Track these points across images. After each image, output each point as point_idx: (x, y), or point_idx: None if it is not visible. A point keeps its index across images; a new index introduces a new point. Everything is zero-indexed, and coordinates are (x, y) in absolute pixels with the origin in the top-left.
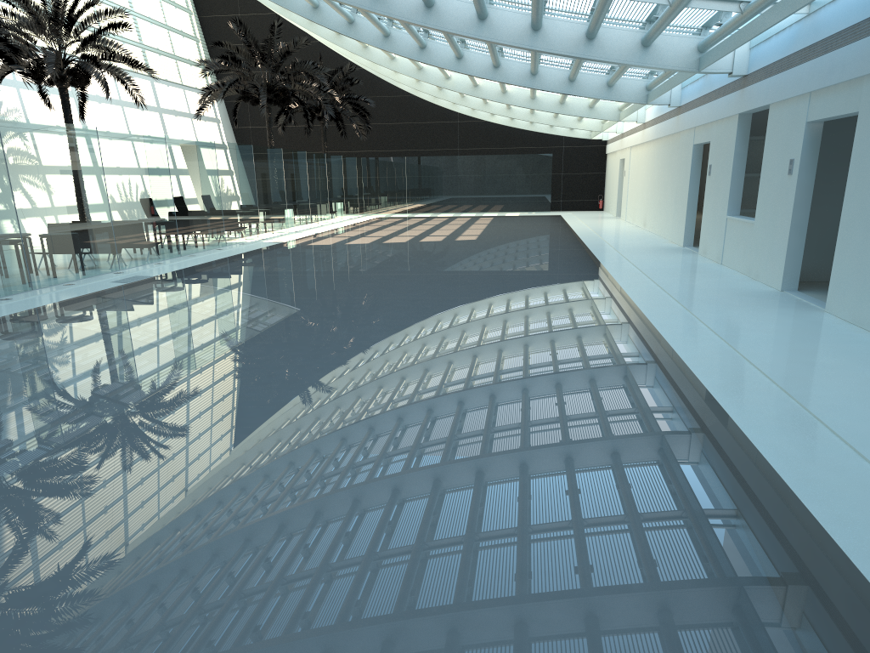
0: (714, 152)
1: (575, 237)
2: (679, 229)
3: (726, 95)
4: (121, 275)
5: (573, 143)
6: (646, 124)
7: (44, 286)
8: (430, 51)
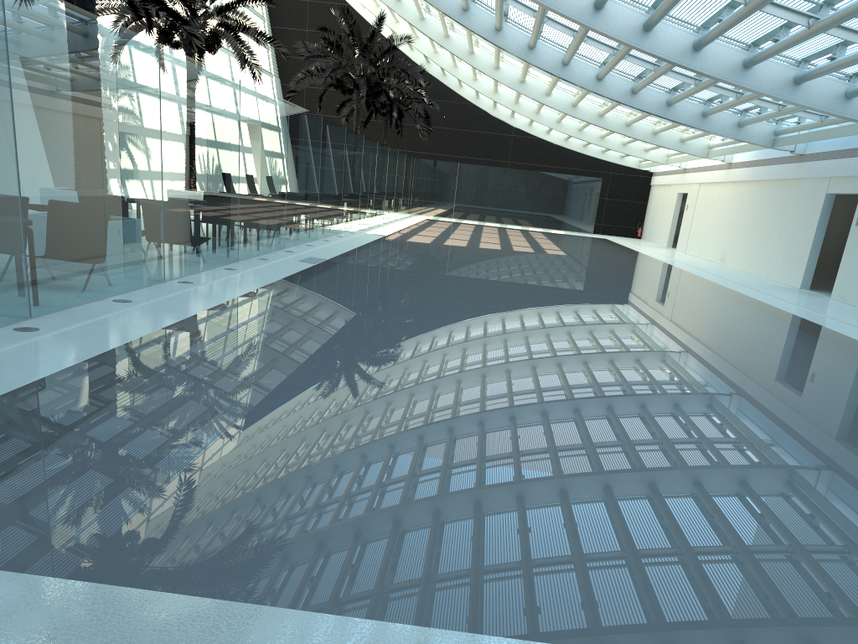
0: None
1: (670, 265)
2: (793, 272)
3: None
4: (295, 255)
5: (620, 170)
6: (735, 165)
7: (244, 258)
8: (572, 69)
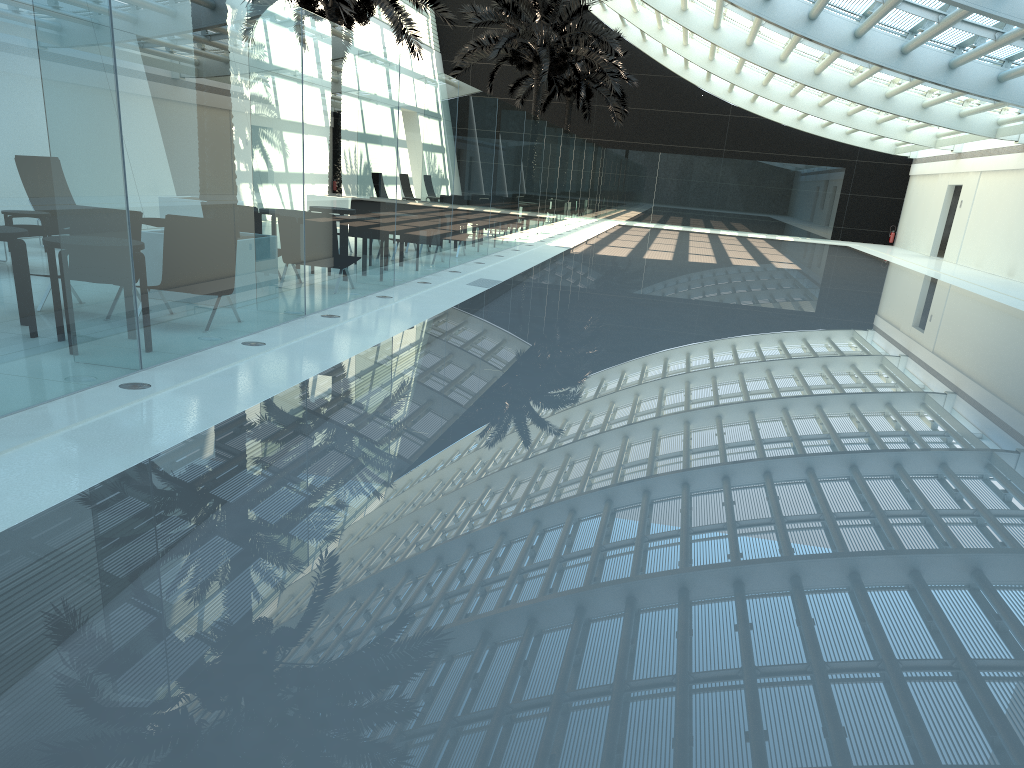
0: None
1: (941, 282)
2: None
3: None
4: (463, 276)
5: (869, 157)
6: None
7: (401, 282)
8: (821, 24)
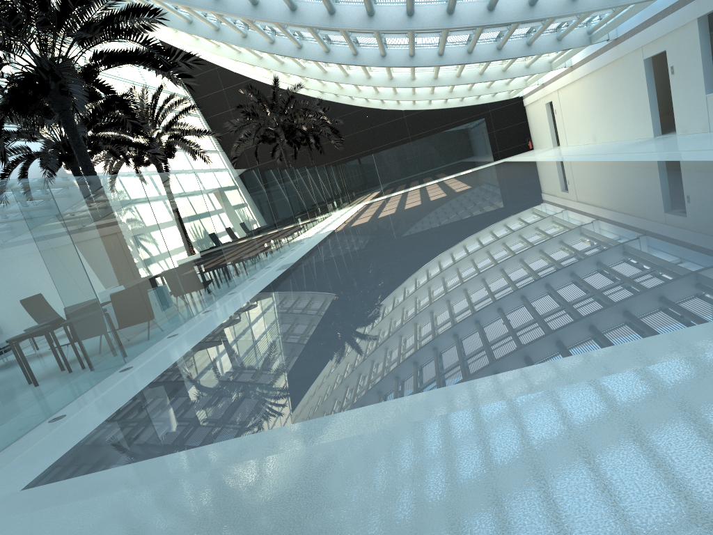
0: (673, 56)
1: (552, 162)
2: (644, 127)
3: (677, 10)
4: (273, 268)
5: (496, 106)
6: (575, 66)
7: (239, 283)
8: (418, 56)
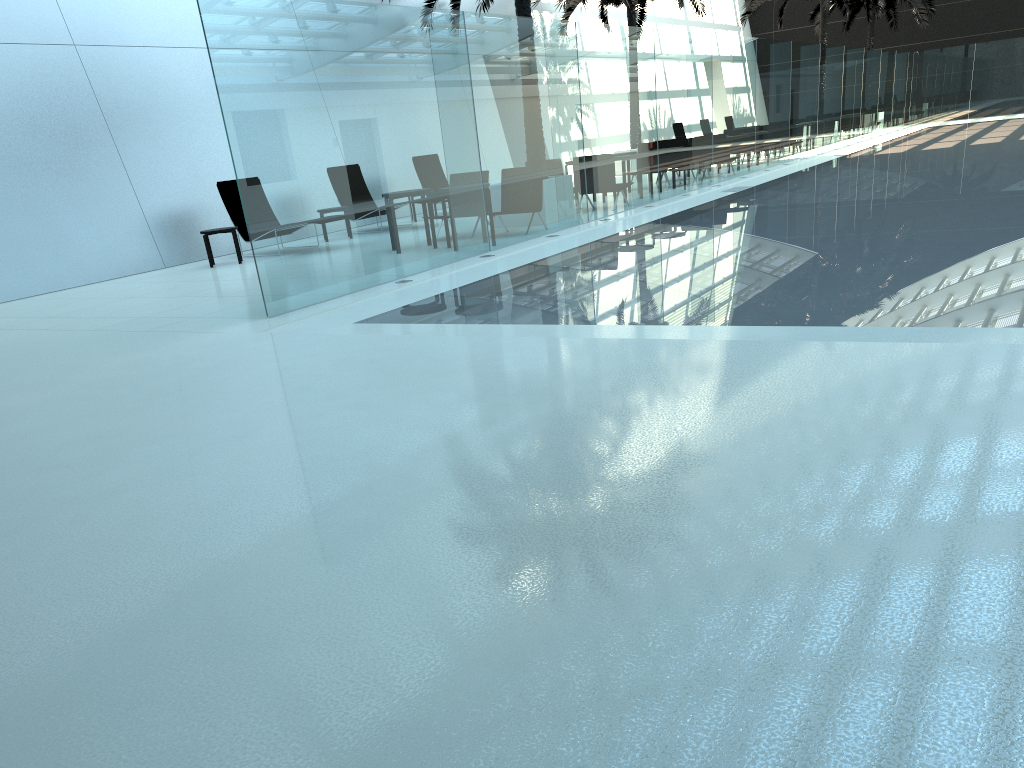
0: None
1: None
2: None
3: None
4: (720, 187)
5: None
6: None
7: (666, 197)
8: None
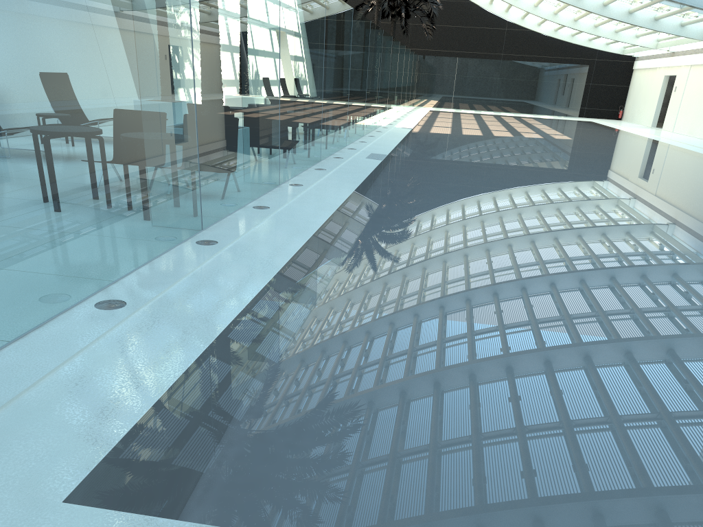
0: None
1: (672, 145)
2: None
3: None
4: (359, 152)
5: (605, 57)
6: None
7: (324, 157)
8: None
